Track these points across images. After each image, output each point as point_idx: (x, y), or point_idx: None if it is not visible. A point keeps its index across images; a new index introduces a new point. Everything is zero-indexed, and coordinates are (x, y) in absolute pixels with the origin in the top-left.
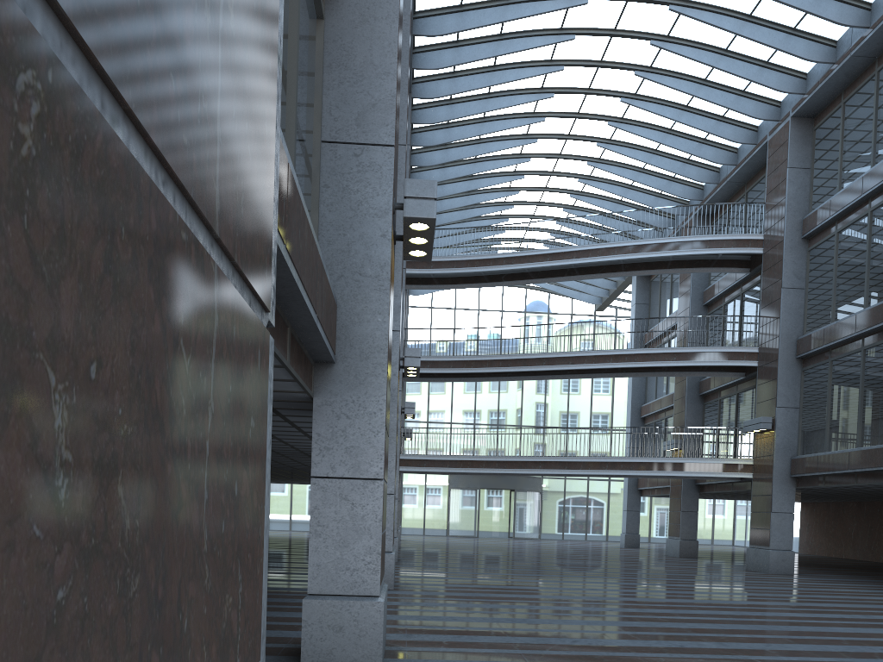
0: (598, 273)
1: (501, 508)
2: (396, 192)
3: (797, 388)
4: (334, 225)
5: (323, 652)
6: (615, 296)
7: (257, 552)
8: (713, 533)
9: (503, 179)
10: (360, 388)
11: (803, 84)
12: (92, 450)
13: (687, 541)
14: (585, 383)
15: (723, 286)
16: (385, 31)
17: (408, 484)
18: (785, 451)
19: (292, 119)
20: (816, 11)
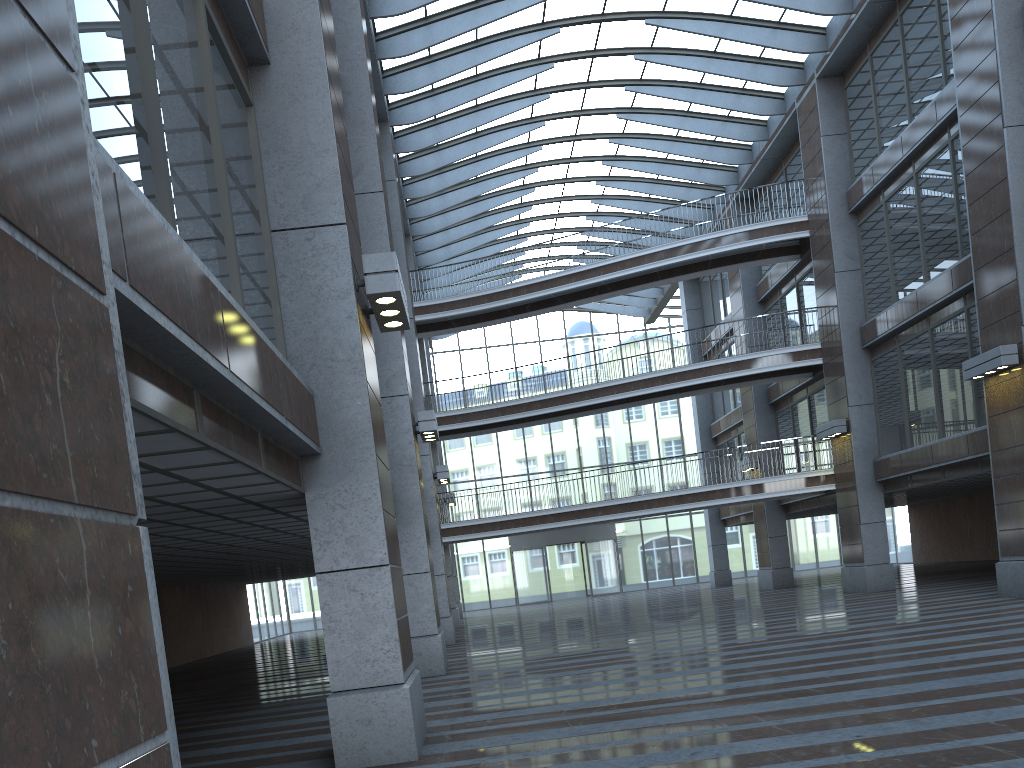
0: (632, 286)
1: (573, 564)
2: (361, 264)
3: (868, 382)
4: (297, 314)
5: (356, 747)
6: (664, 304)
7: (150, 663)
8: (817, 556)
9: (511, 196)
10: (350, 476)
11: (823, 40)
12: (15, 636)
13: (780, 570)
14: (646, 408)
15: (776, 278)
16: (318, 107)
17: (464, 553)
18: (865, 454)
19: (229, 228)
20: None
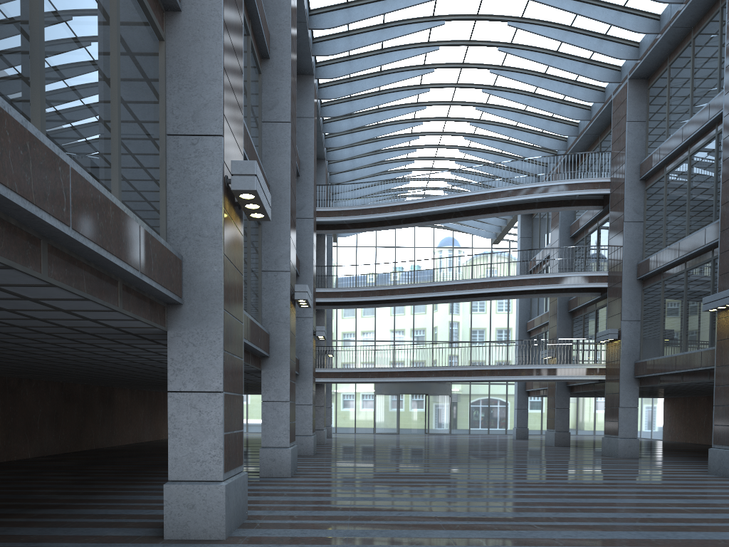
0: (478, 215)
1: (418, 409)
2: None
3: (638, 304)
4: (178, 198)
5: (181, 524)
6: (506, 231)
7: None
8: (595, 426)
9: (402, 140)
10: (202, 322)
11: (636, 51)
12: None
13: (561, 433)
14: (484, 304)
15: (584, 221)
16: (212, 47)
17: (341, 391)
18: (629, 356)
19: (116, 125)
20: None
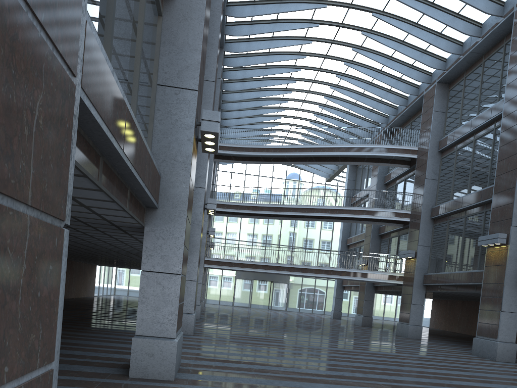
0: (325, 161)
1: (265, 291)
2: (199, 114)
3: (430, 235)
4: (161, 132)
5: (142, 367)
6: (337, 174)
7: (53, 318)
8: (384, 314)
9: (275, 102)
10: (171, 223)
11: (444, 64)
12: None
13: (366, 317)
14: (317, 222)
15: (395, 174)
16: (196, 26)
17: (212, 274)
18: (421, 270)
19: (137, 75)
20: (452, 25)
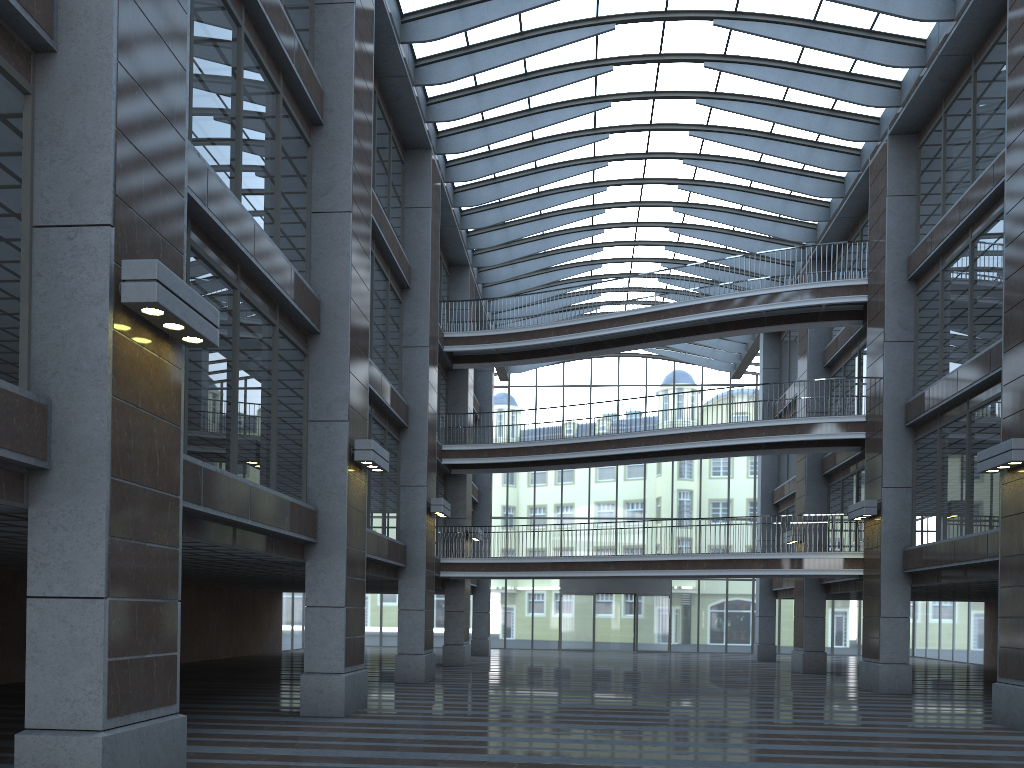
0: (680, 337)
1: (624, 615)
2: None
3: (908, 463)
4: (47, 317)
5: None
6: (748, 360)
7: None
8: None
9: (579, 236)
10: (77, 496)
11: (896, 94)
12: None
13: (812, 653)
14: (720, 465)
15: (841, 343)
16: (99, 100)
17: (513, 590)
18: (895, 541)
19: None
20: (883, 8)
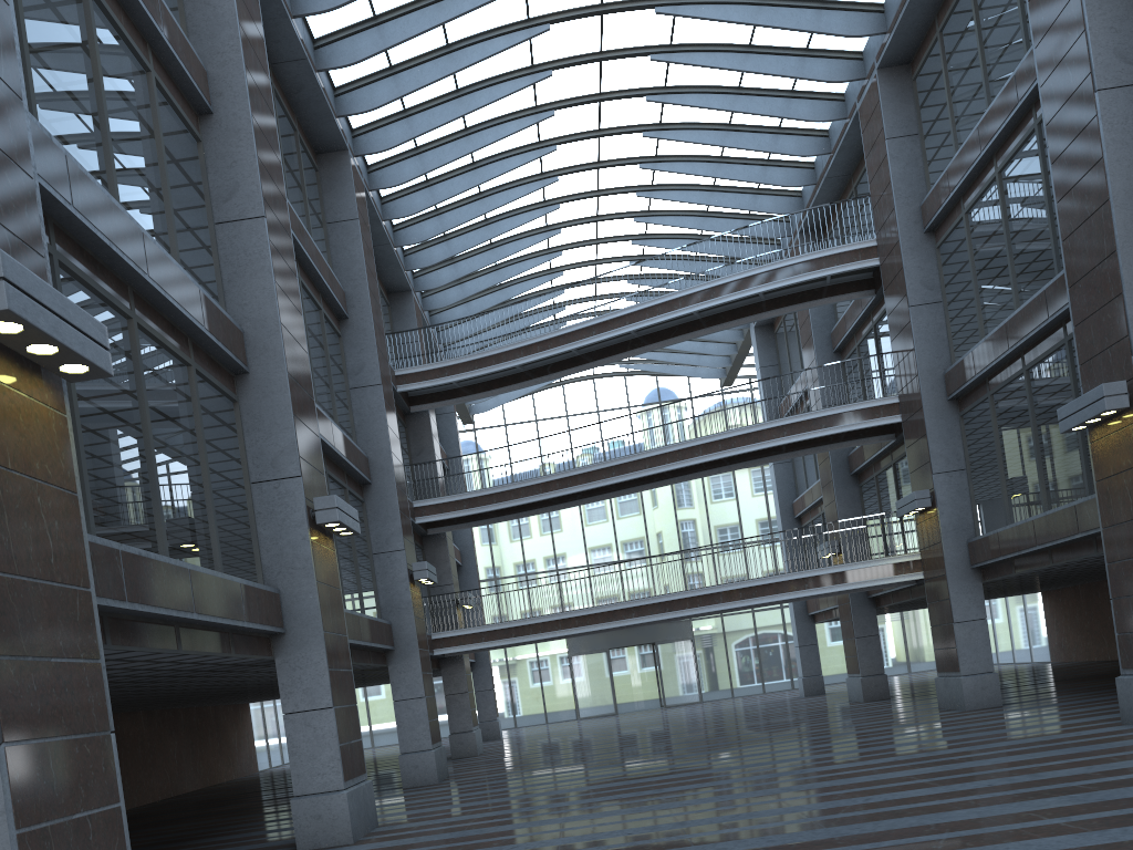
0: (670, 338)
1: (644, 669)
2: None
3: (957, 442)
4: None
5: None
6: (739, 362)
7: None
8: None
9: (533, 240)
10: None
11: (880, 19)
12: None
13: (871, 678)
14: (725, 484)
15: (851, 321)
16: None
17: (515, 659)
18: (956, 533)
19: None
20: None
